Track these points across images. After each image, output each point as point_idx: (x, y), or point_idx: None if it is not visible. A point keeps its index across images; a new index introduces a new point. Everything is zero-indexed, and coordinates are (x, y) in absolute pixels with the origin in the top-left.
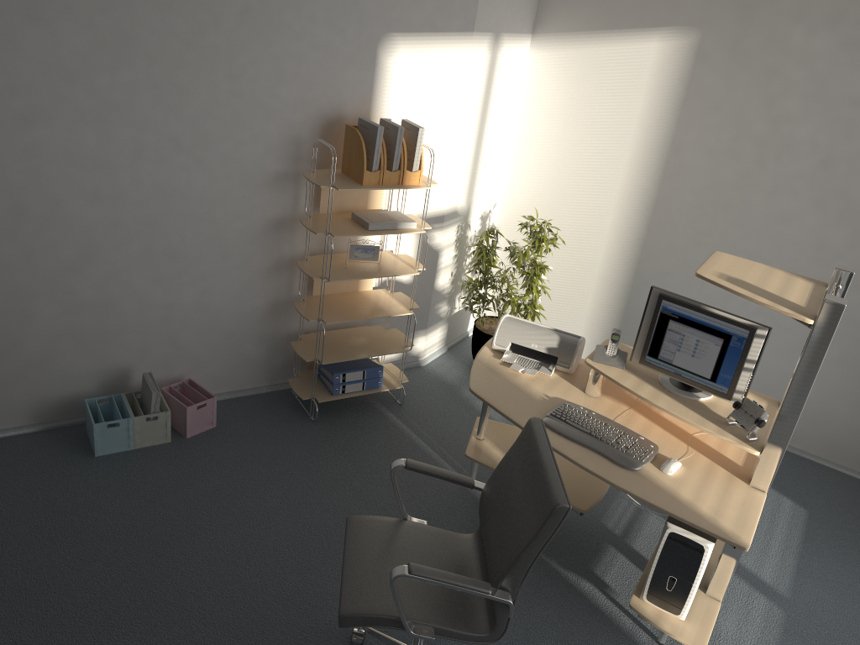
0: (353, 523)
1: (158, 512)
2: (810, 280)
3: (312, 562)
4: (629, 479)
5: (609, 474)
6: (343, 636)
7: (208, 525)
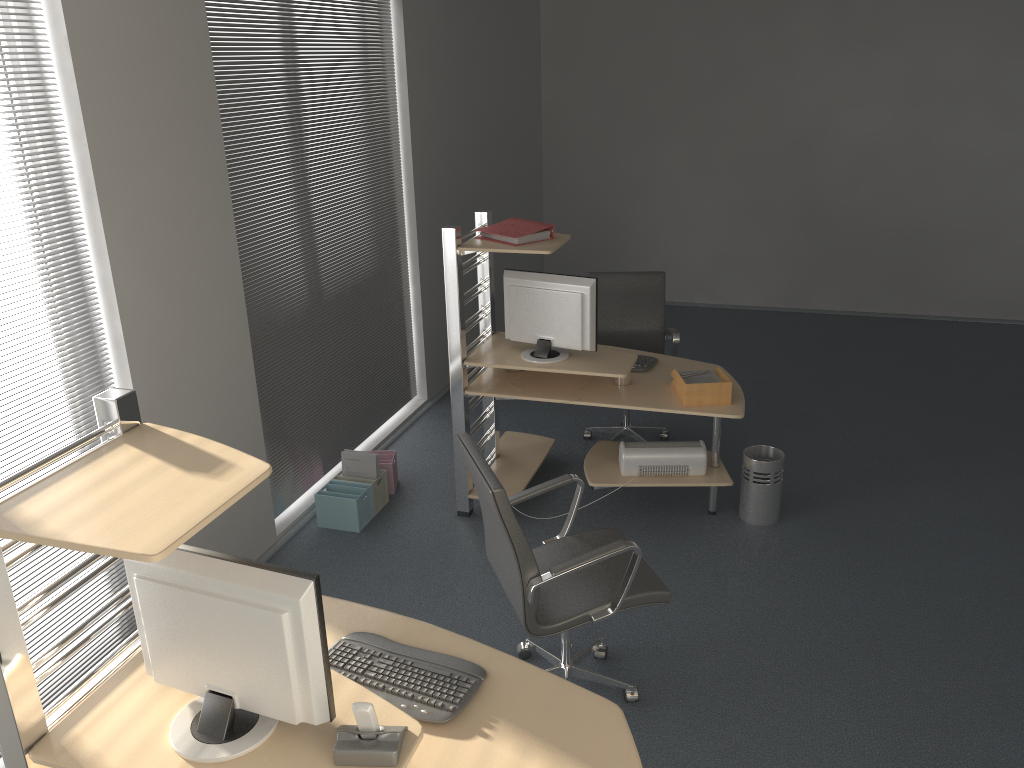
0: (658, 583)
1: (959, 761)
2: (7, 515)
3: (735, 762)
4: (365, 620)
5: (390, 620)
6: (646, 700)
7: (889, 766)
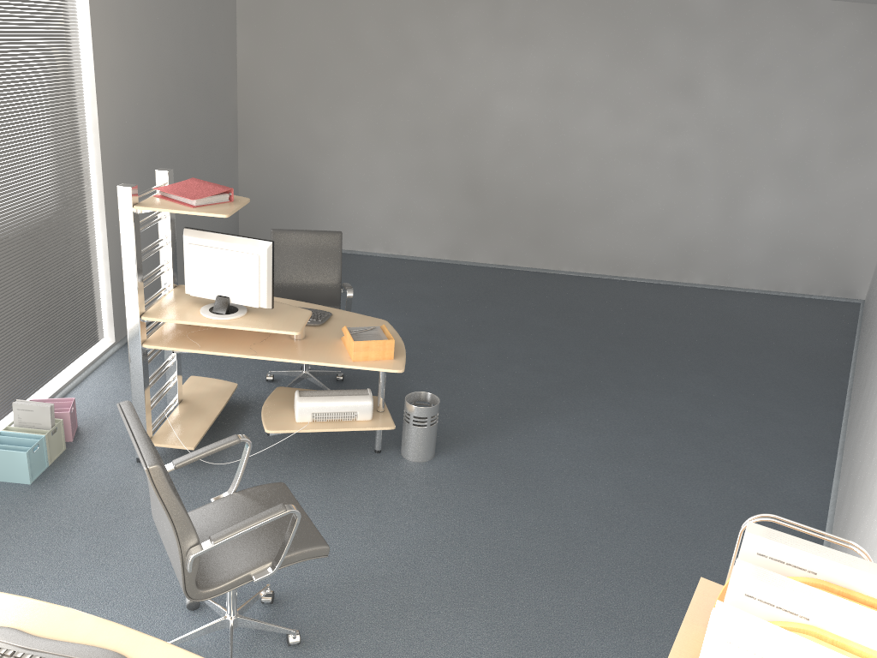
0: (318, 538)
1: None
2: None
3: None
4: (1, 611)
5: (31, 609)
6: (307, 641)
7: None
